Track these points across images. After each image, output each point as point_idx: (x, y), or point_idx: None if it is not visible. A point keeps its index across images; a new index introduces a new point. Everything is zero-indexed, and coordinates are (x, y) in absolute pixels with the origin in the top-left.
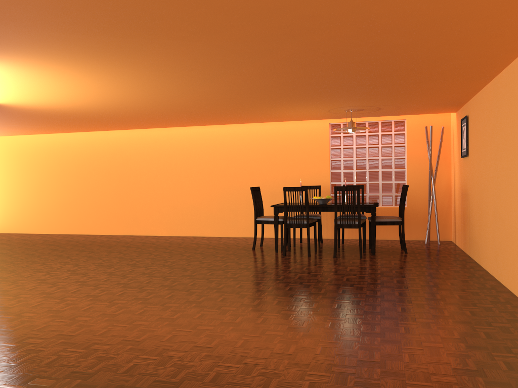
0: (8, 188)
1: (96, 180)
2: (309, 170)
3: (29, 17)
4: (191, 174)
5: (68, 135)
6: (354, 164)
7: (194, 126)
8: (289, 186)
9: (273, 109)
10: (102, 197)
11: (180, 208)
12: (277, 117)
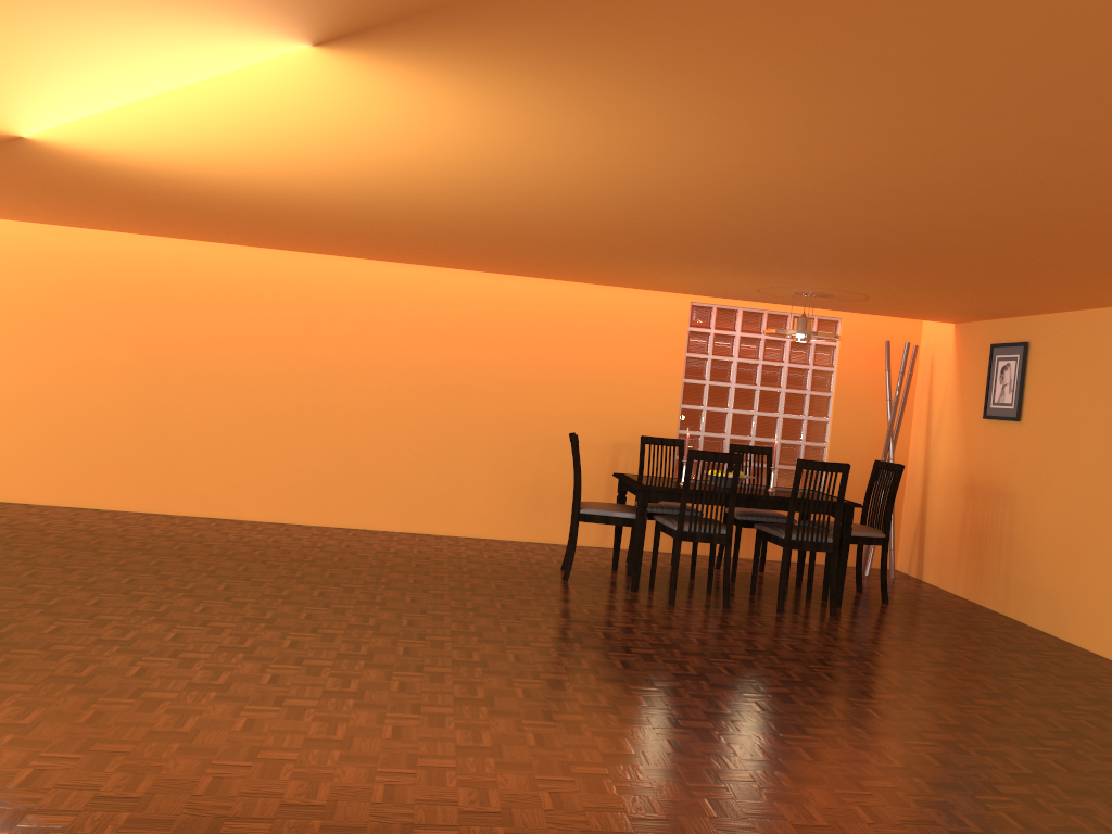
0: None
1: (66, 359)
2: (636, 398)
3: (841, 27)
4: (351, 374)
5: None
6: (730, 398)
7: (397, 262)
8: (588, 430)
9: (675, 268)
10: (80, 406)
11: (310, 456)
12: (630, 279)
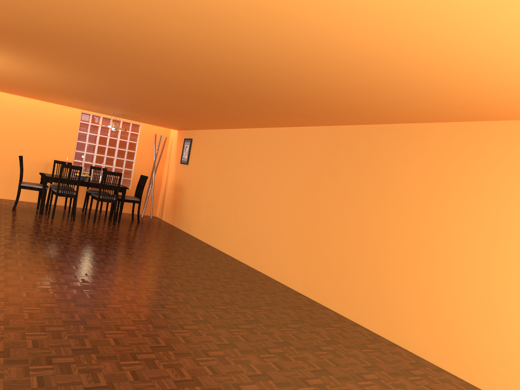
0: None
1: None
2: (56, 146)
3: (35, 51)
4: None
5: None
6: (96, 149)
7: None
8: (35, 156)
9: (61, 98)
10: None
11: None
12: (49, 100)
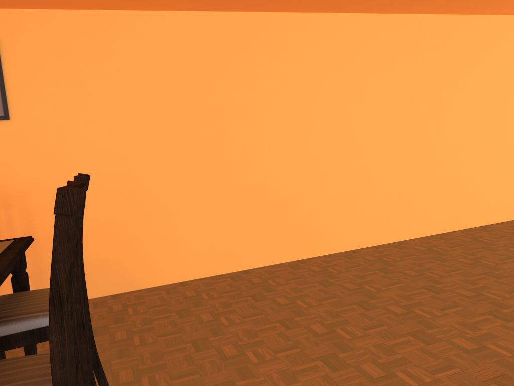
0: None
1: None
2: None
3: None
4: None
5: None
6: None
7: None
8: None
9: None
10: None
11: None
12: None
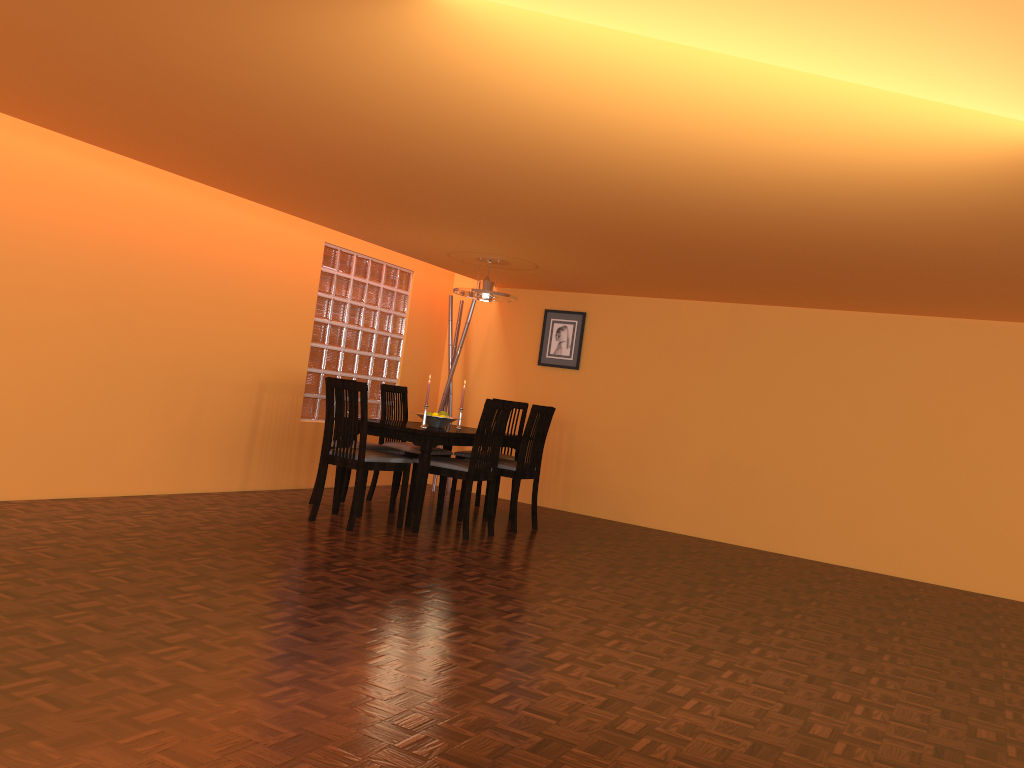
0: None
1: None
2: (280, 334)
3: None
4: None
5: None
6: (343, 337)
7: (127, 155)
8: (241, 367)
9: (477, 232)
10: None
11: None
12: (372, 225)
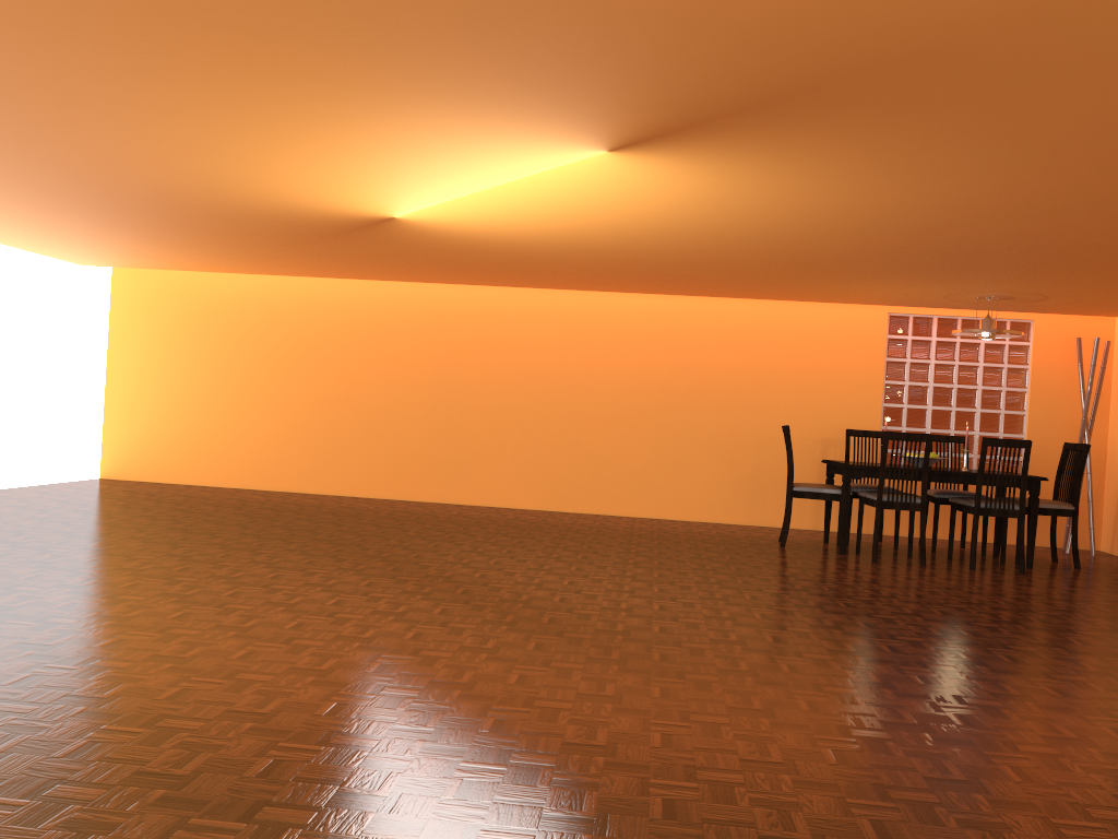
0: (163, 384)
1: (379, 383)
2: (842, 398)
3: (931, 117)
4: (597, 387)
5: (321, 281)
6: (929, 396)
7: (633, 292)
8: (800, 428)
9: (867, 282)
10: (391, 419)
11: (566, 456)
12: (830, 294)
